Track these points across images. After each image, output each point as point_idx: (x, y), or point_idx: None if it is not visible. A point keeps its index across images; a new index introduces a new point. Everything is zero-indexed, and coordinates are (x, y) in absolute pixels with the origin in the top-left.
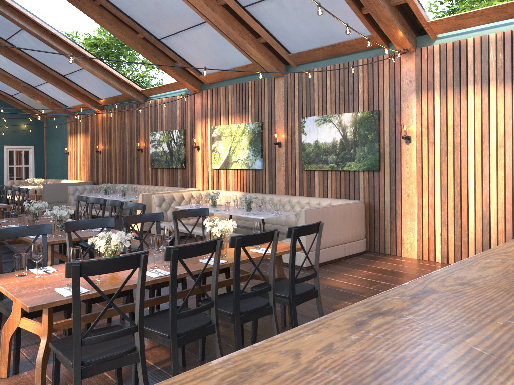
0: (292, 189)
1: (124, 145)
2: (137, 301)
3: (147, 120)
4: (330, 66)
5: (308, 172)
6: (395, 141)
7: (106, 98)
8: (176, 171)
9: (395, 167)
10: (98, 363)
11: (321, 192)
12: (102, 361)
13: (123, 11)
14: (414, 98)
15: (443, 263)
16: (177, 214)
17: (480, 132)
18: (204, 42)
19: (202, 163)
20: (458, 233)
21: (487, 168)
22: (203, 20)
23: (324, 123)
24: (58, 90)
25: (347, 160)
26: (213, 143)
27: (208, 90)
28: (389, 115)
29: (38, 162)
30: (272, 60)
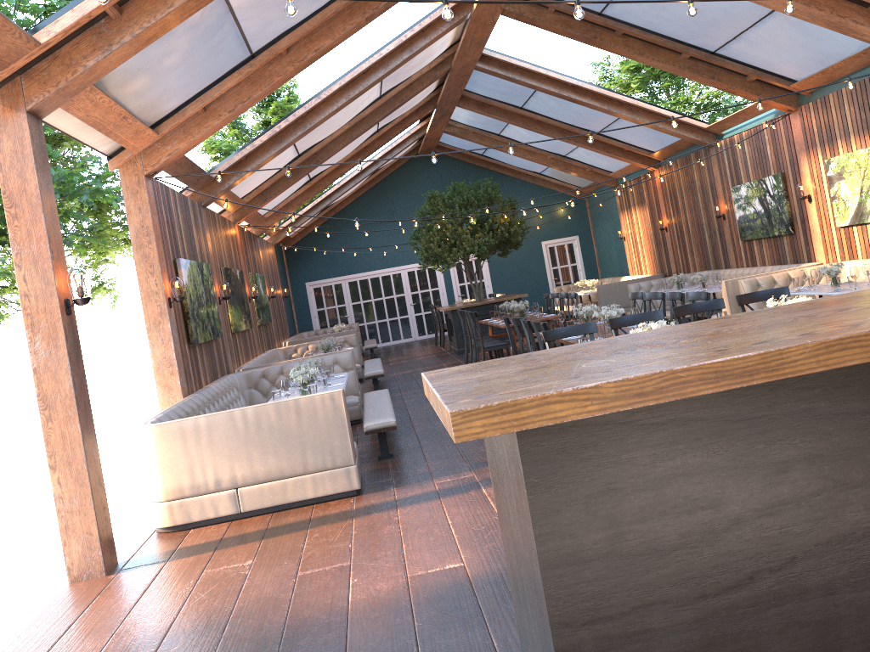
0: None
1: (697, 212)
2: None
3: (724, 170)
4: None
5: None
6: None
7: (659, 149)
8: (780, 240)
9: None
10: None
11: None
12: None
13: (654, 32)
14: None
15: None
16: (743, 299)
17: None
18: (781, 37)
19: (818, 220)
20: None
21: None
22: (770, 8)
23: None
24: (594, 153)
25: None
26: (831, 186)
27: (809, 104)
28: None
29: (587, 257)
30: None
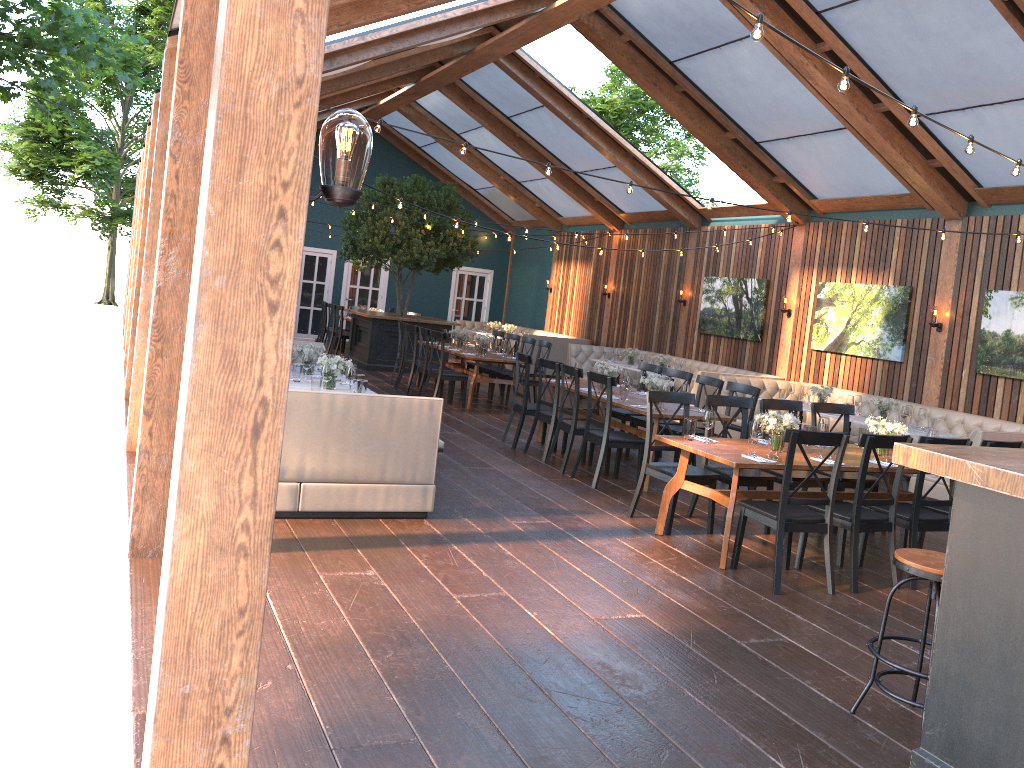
0: (952, 400)
1: (653, 289)
2: (833, 476)
3: (701, 256)
4: None
5: (986, 377)
6: None
7: (633, 212)
8: (743, 344)
9: None
10: (796, 522)
11: (1005, 413)
12: (799, 521)
13: (713, 102)
14: None
15: None
16: (817, 407)
17: None
18: (834, 155)
19: (792, 337)
20: None
21: None
22: (841, 126)
23: None
24: (558, 192)
25: None
26: (818, 309)
27: (820, 224)
28: None
29: (496, 297)
30: (947, 194)
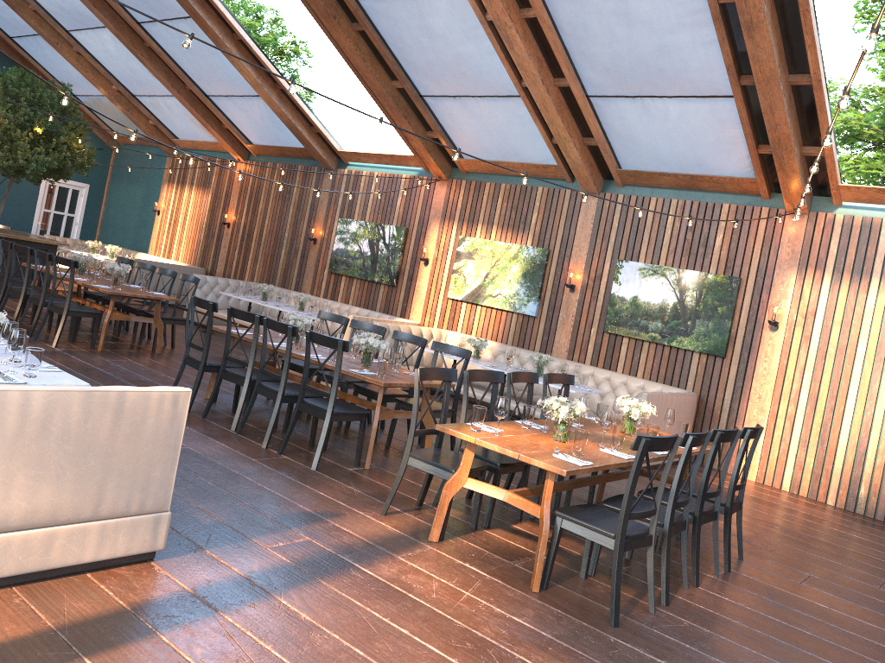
0: (580, 354)
1: (281, 224)
2: (662, 483)
3: (336, 197)
4: (677, 200)
5: (613, 336)
6: (754, 323)
7: (265, 145)
8: (377, 287)
9: (748, 357)
10: (631, 538)
11: (627, 368)
12: (634, 537)
13: (389, 48)
14: (794, 274)
15: (792, 493)
16: (548, 378)
17: (876, 339)
18: (497, 120)
19: (429, 284)
20: (820, 458)
21: (877, 385)
22: (513, 93)
23: (653, 275)
24: (180, 112)
25: (678, 332)
26: (457, 261)
27: (463, 182)
28: (753, 288)
29: (91, 213)
30: (592, 171)
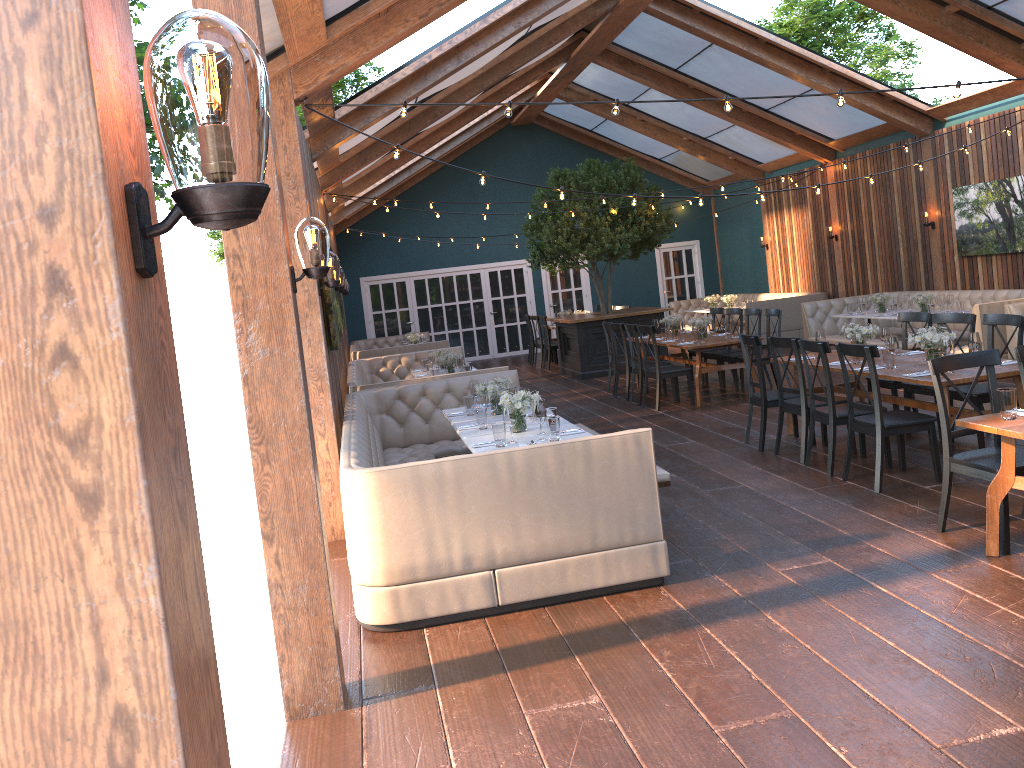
0: None
1: (889, 218)
2: None
3: (942, 166)
4: None
5: None
6: None
7: (845, 136)
8: (1023, 258)
9: None
10: None
11: None
12: None
13: None
14: None
15: None
16: None
17: None
18: None
19: None
20: None
21: None
22: None
23: None
24: (750, 137)
25: None
26: None
27: None
28: None
29: (708, 267)
30: None
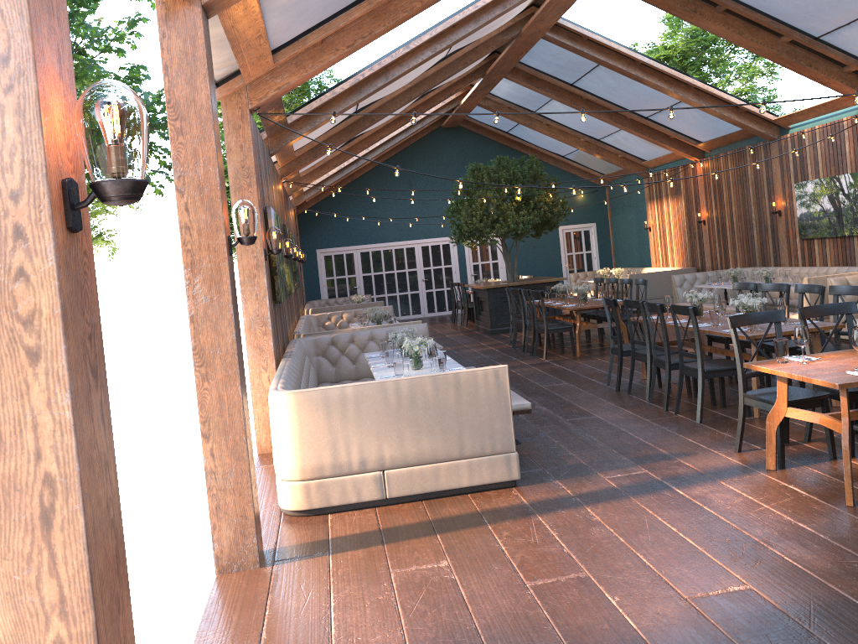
0: None
1: (746, 207)
2: None
3: (786, 165)
4: None
5: None
6: None
7: (710, 140)
8: (850, 241)
9: None
10: None
11: None
12: None
13: (759, 11)
14: None
15: None
16: None
17: None
18: None
19: None
20: None
21: None
22: None
23: None
24: (634, 139)
25: None
26: None
27: None
28: None
29: (603, 245)
30: None
